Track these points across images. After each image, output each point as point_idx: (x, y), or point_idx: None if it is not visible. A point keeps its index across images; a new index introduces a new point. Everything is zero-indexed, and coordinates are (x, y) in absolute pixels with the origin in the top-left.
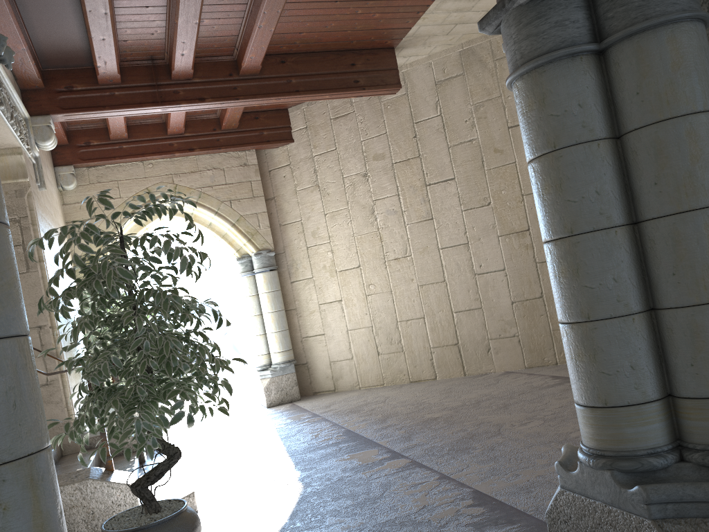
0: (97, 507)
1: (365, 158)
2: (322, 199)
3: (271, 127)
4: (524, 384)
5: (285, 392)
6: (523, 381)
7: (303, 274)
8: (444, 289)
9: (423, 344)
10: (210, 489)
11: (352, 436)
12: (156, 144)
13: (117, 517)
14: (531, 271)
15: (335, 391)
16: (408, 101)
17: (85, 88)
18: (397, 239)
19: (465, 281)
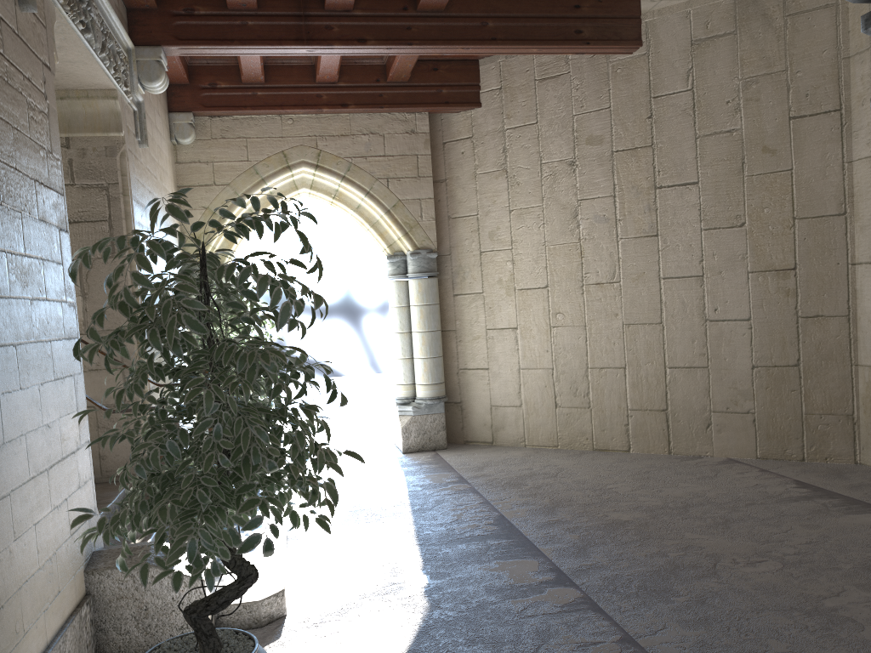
0: (152, 602)
1: (575, 139)
2: (509, 189)
3: (452, 83)
4: (754, 486)
5: (428, 436)
6: (752, 481)
7: (471, 287)
8: (659, 335)
9: (618, 403)
10: (308, 579)
11: (506, 529)
12: (299, 94)
13: (162, 647)
14: (788, 327)
15: (492, 444)
16: (648, 65)
17: (210, 12)
18: (603, 257)
19: (690, 328)
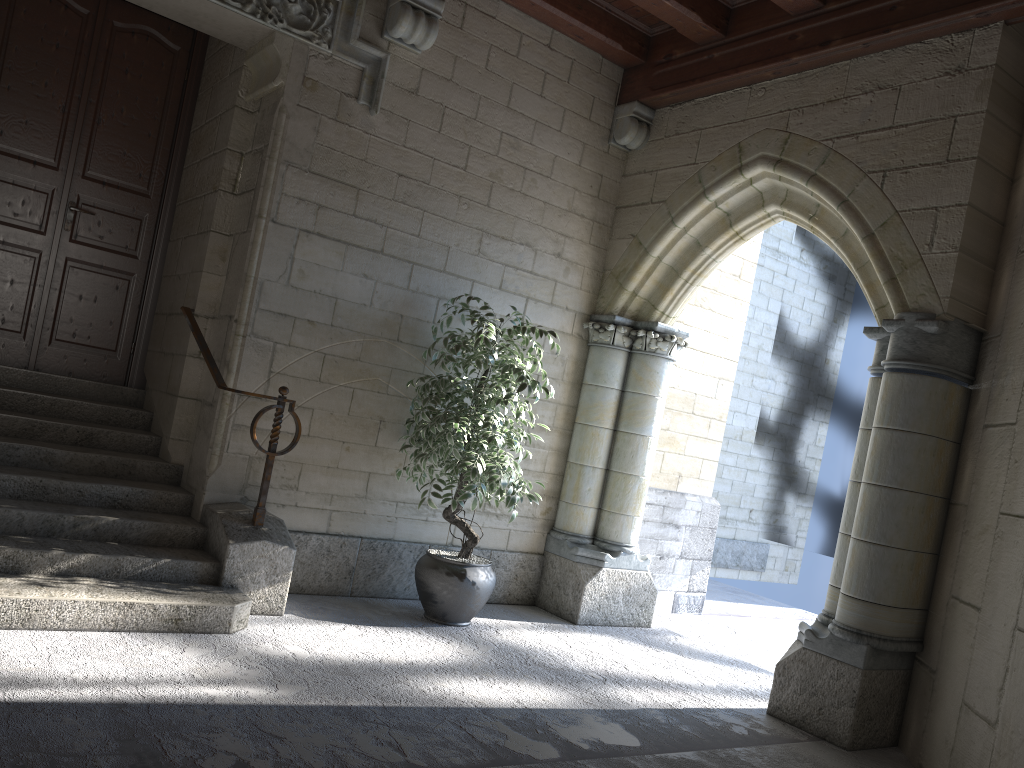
0: None
1: None
2: None
3: None
4: None
5: (819, 705)
6: None
7: (1005, 409)
8: None
9: None
10: None
11: None
12: (766, 41)
13: None
14: None
15: None
16: None
17: None
18: None
19: None
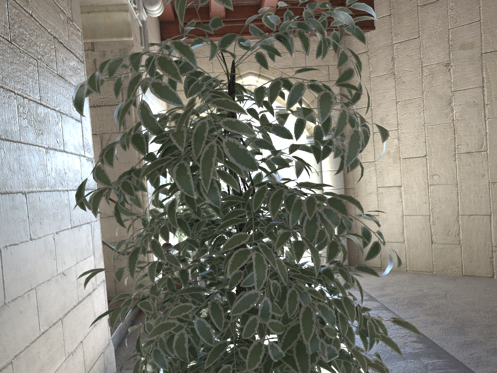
0: None
1: (450, 47)
2: (396, 87)
3: (354, 13)
4: None
5: None
6: None
7: (365, 157)
8: None
9: (484, 241)
10: None
11: (431, 347)
12: (248, 25)
13: None
14: None
15: (381, 269)
16: None
17: None
18: (472, 132)
19: None
